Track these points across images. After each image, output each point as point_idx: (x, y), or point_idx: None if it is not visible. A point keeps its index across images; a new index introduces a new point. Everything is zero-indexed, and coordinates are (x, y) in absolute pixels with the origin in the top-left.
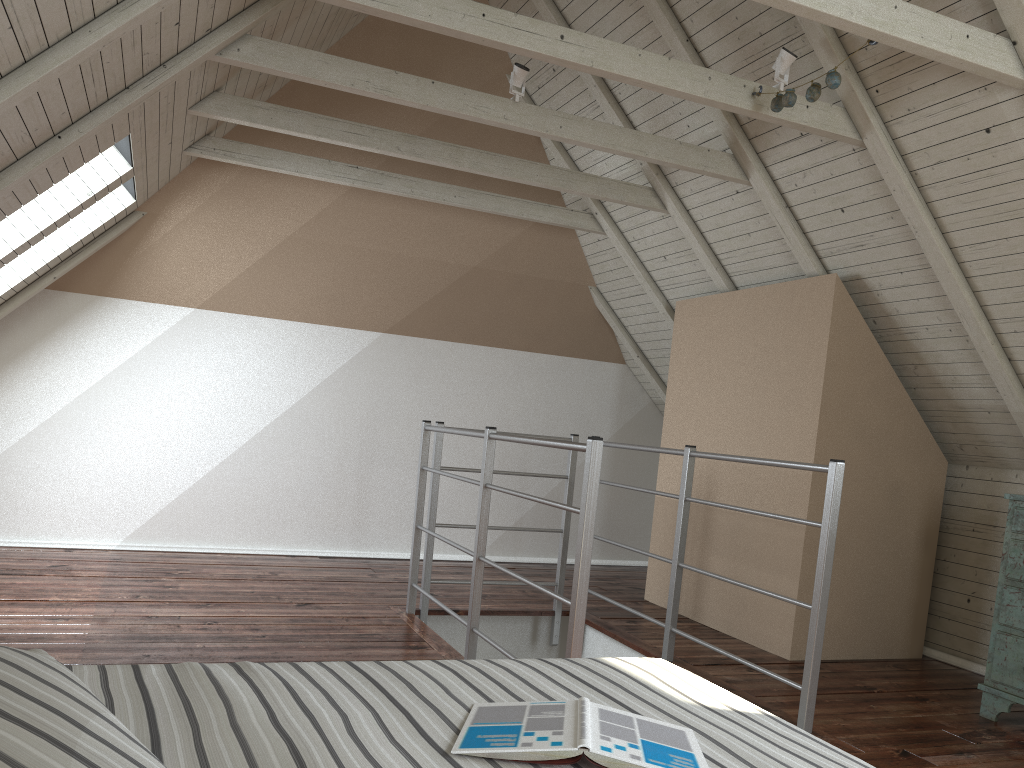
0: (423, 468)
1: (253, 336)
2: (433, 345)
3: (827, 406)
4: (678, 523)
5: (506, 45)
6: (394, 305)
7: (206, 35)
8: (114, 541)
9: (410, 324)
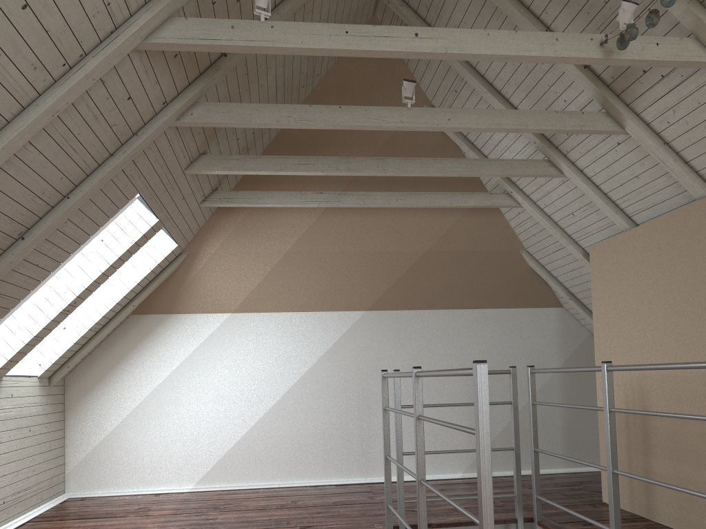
0: (385, 408)
1: (272, 326)
2: (405, 314)
3: None
4: (606, 433)
5: (369, 51)
6: (370, 289)
7: (164, 107)
8: (189, 485)
9: (385, 301)
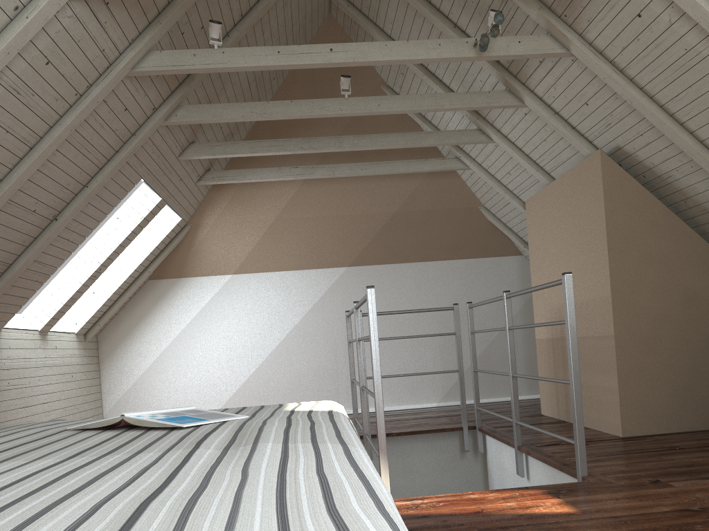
0: (349, 341)
1: (268, 284)
2: (382, 268)
3: (613, 244)
4: (507, 346)
5: (296, 65)
6: (350, 247)
7: (154, 112)
8: None
9: (363, 258)
